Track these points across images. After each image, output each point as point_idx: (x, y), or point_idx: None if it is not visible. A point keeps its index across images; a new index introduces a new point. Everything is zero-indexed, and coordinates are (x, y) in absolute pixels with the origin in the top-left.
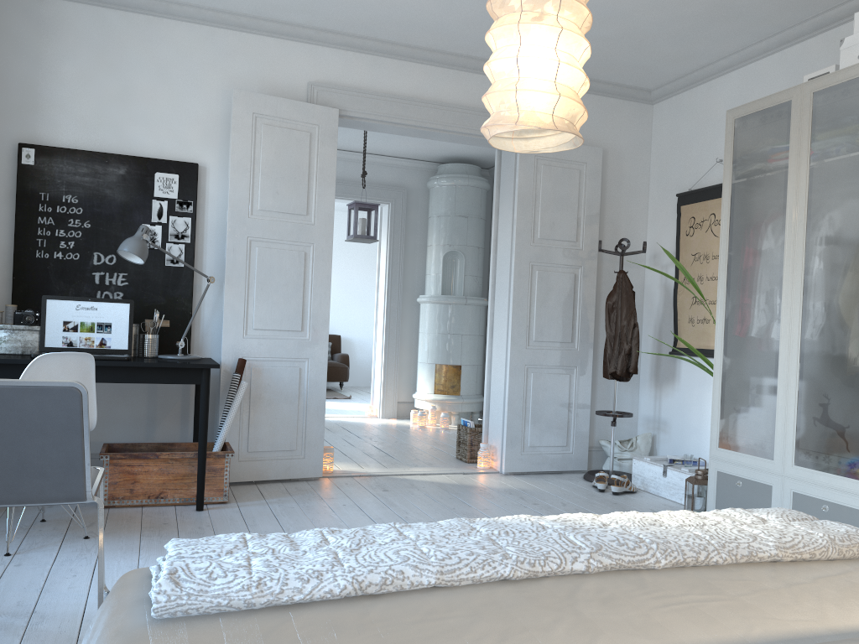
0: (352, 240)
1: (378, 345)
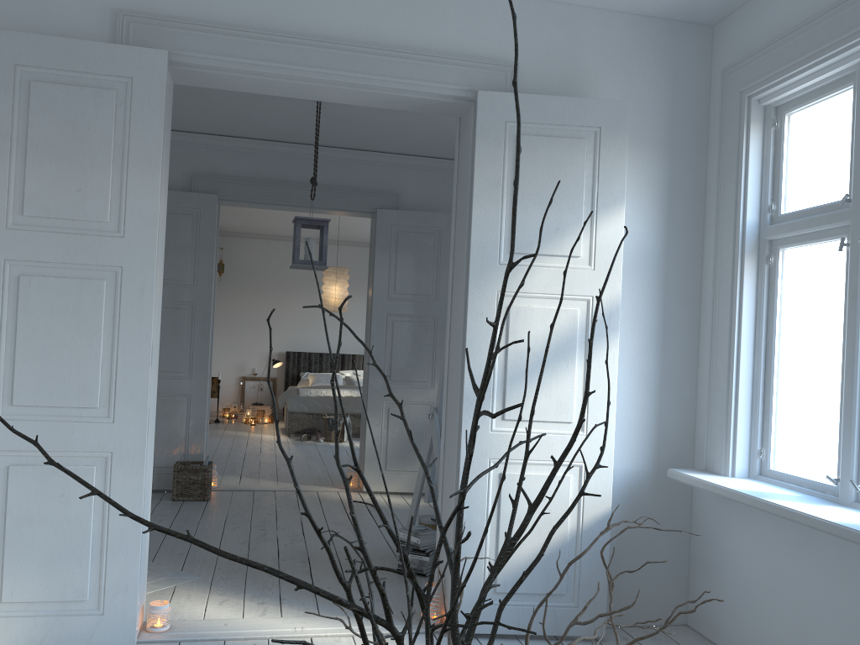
0: (321, 269)
1: (150, 441)
